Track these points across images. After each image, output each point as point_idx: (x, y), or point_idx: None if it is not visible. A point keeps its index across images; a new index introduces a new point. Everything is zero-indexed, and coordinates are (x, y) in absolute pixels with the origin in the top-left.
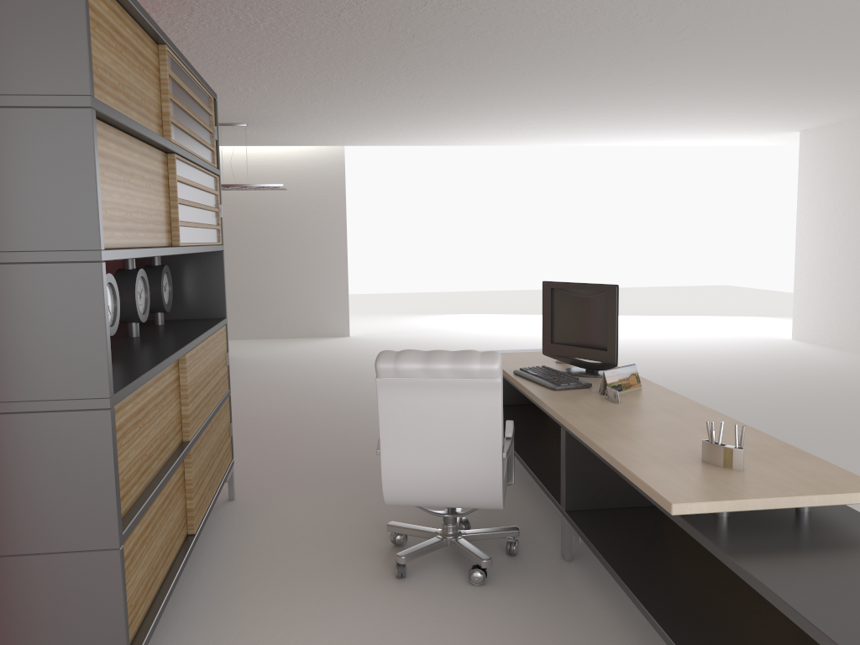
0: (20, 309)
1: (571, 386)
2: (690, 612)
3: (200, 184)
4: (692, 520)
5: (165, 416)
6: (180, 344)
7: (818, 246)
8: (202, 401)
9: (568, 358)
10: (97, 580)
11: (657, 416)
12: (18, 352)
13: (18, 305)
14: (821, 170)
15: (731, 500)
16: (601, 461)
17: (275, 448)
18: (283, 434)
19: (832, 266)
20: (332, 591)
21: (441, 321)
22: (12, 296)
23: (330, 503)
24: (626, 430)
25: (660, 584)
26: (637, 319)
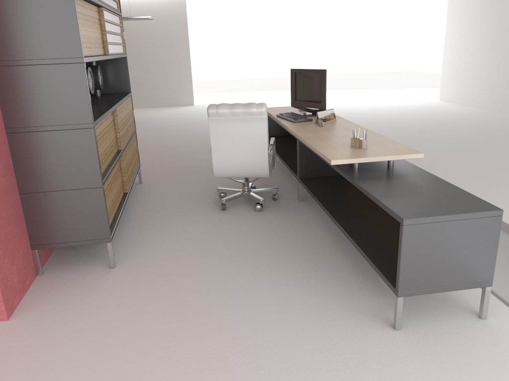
0: (50, 85)
1: (302, 120)
2: (345, 211)
3: (114, 22)
4: (342, 169)
5: (111, 136)
6: (113, 104)
7: (455, 46)
8: (125, 132)
9: (303, 108)
10: (94, 200)
11: (338, 131)
12: (52, 104)
13: (49, 83)
14: (460, 1)
15: (355, 158)
16: (316, 155)
17: (159, 161)
18: (162, 154)
19: (462, 58)
20: (192, 216)
21: (246, 95)
22: (46, 79)
23: (189, 183)
24: (322, 137)
25: (335, 202)
26: (357, 91)
